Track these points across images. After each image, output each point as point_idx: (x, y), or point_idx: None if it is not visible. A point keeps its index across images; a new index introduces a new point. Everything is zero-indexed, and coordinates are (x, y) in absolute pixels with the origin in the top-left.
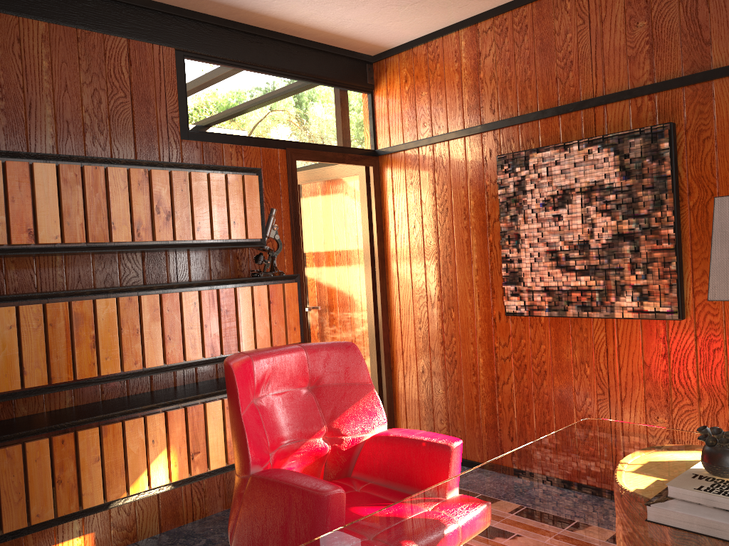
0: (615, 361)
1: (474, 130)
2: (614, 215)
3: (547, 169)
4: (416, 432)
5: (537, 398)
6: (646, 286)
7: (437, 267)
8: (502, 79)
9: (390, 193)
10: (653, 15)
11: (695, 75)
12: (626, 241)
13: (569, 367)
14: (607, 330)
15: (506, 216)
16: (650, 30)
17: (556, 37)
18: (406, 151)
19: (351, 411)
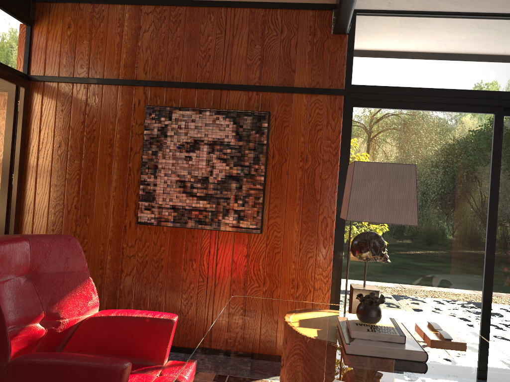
0: (214, 259)
1: (128, 82)
2: (228, 163)
3: (185, 123)
4: (134, 311)
5: (153, 285)
6: (243, 211)
7: (78, 182)
8: (156, 51)
9: (38, 114)
10: (265, 44)
11: (285, 87)
12: (233, 181)
13: (181, 263)
14: (211, 238)
15: (148, 151)
16: (262, 52)
17: (201, 36)
18: (61, 83)
19: (69, 296)
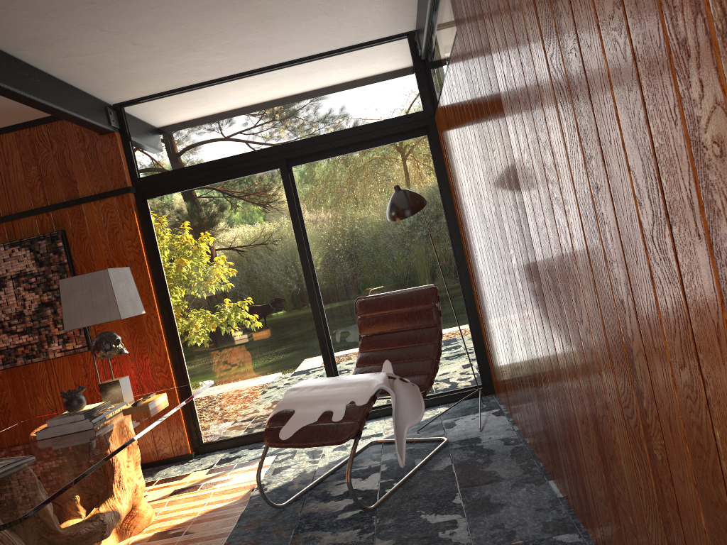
0: (57, 388)
1: None
2: (37, 291)
3: None
4: None
5: None
6: (65, 334)
7: None
8: None
9: None
10: (40, 163)
11: (71, 201)
12: (49, 307)
13: (27, 401)
14: (48, 368)
15: None
16: (40, 172)
17: None
18: None
19: None
